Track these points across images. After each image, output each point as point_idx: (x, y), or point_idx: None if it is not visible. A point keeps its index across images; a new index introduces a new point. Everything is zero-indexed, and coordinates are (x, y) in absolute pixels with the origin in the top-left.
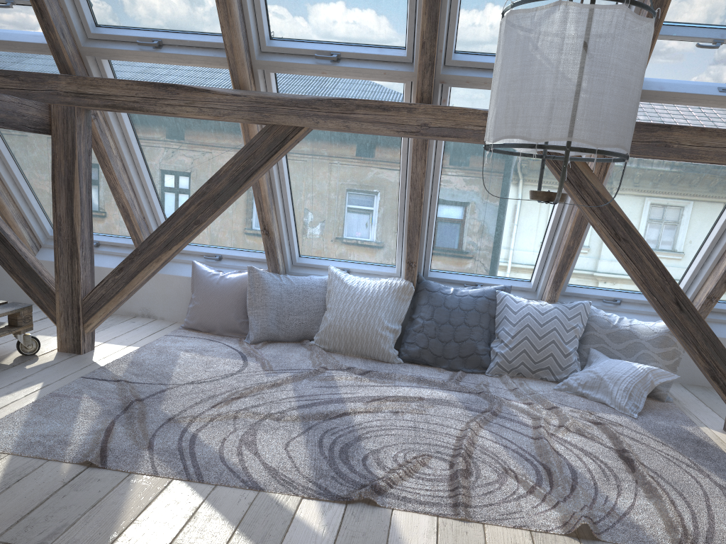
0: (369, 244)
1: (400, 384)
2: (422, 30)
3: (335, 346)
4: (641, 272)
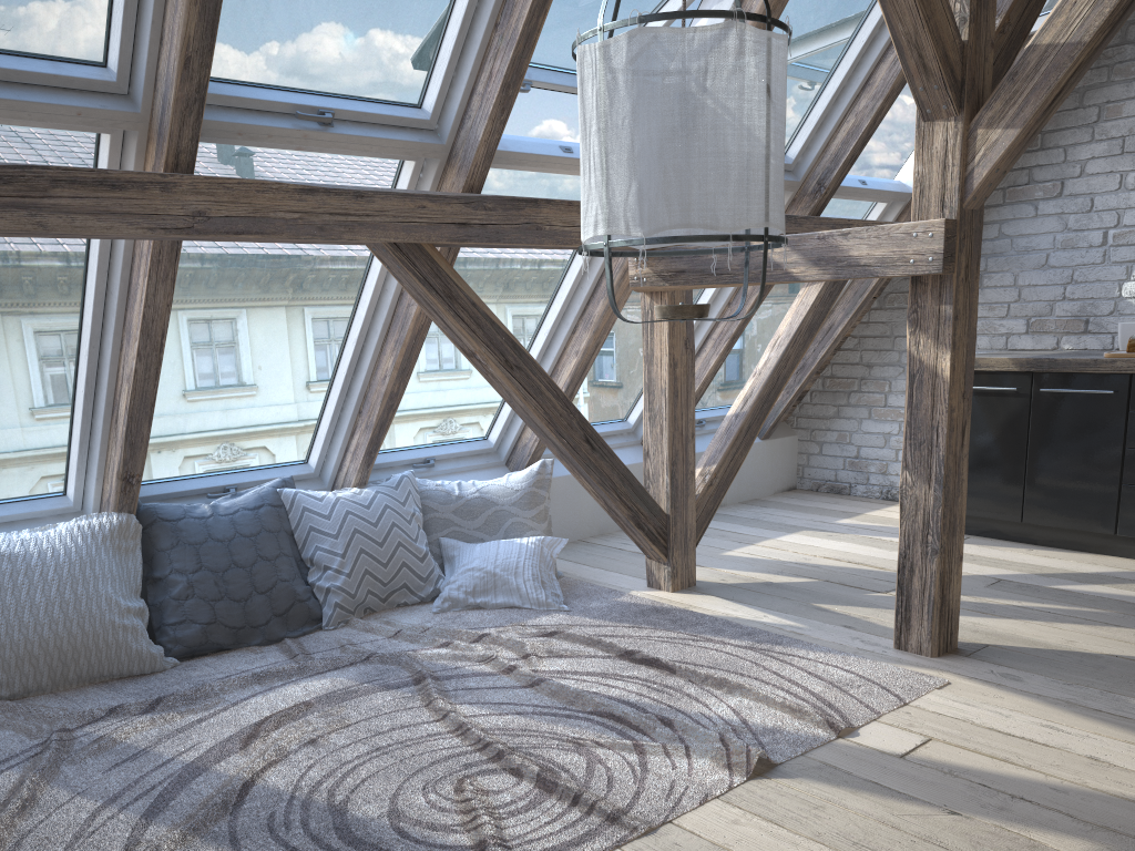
0: (8, 463)
1: (240, 698)
2: (188, 33)
3: (28, 682)
4: (544, 408)
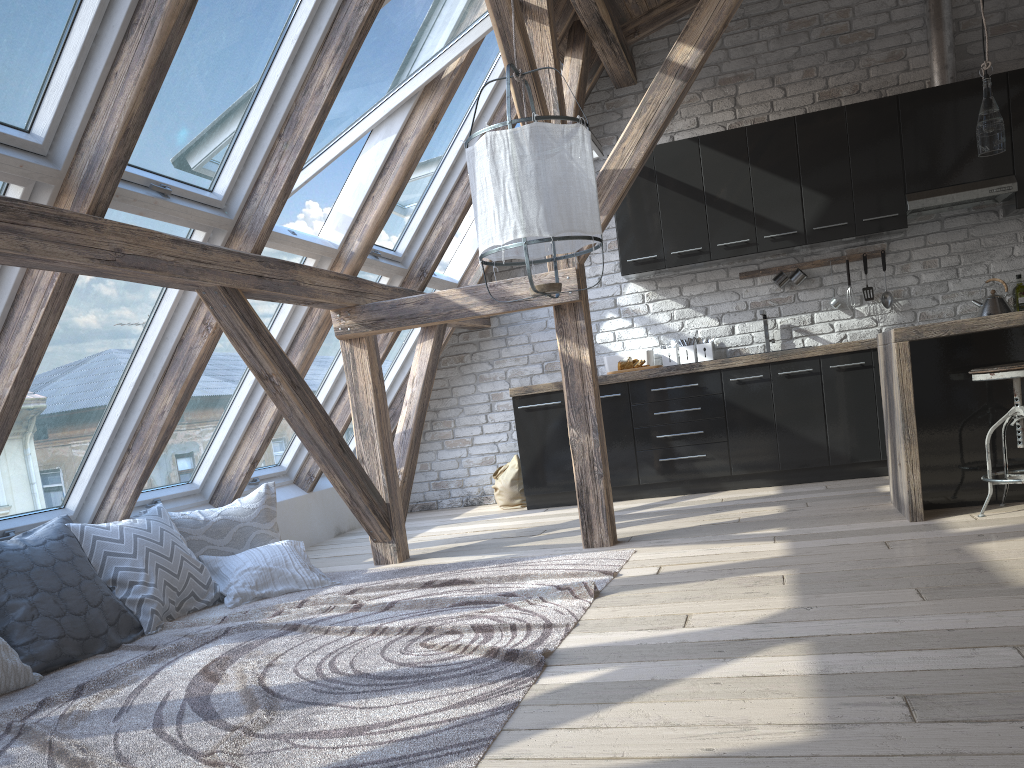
0: None
1: (152, 671)
2: (133, 111)
3: None
4: (315, 419)
